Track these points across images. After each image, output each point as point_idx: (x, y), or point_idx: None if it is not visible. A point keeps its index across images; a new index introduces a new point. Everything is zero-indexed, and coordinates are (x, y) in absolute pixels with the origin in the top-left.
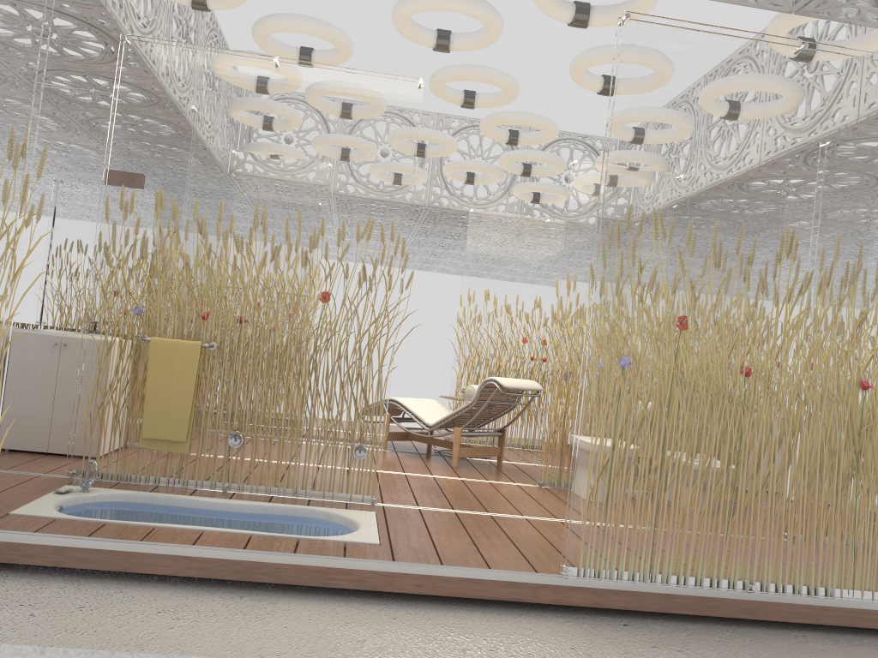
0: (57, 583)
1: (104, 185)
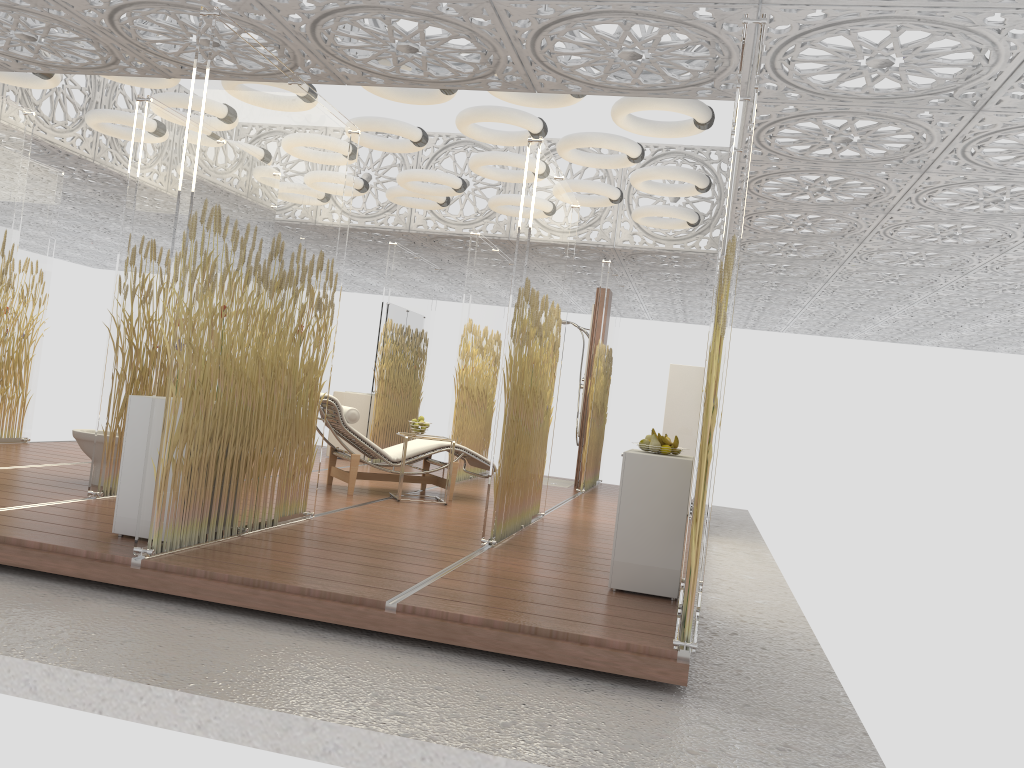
0: None
1: None
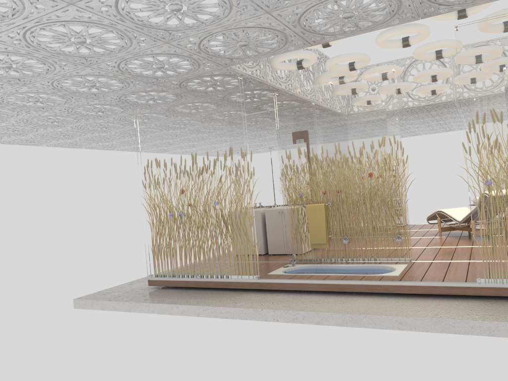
0: (282, 294)
1: (279, 151)
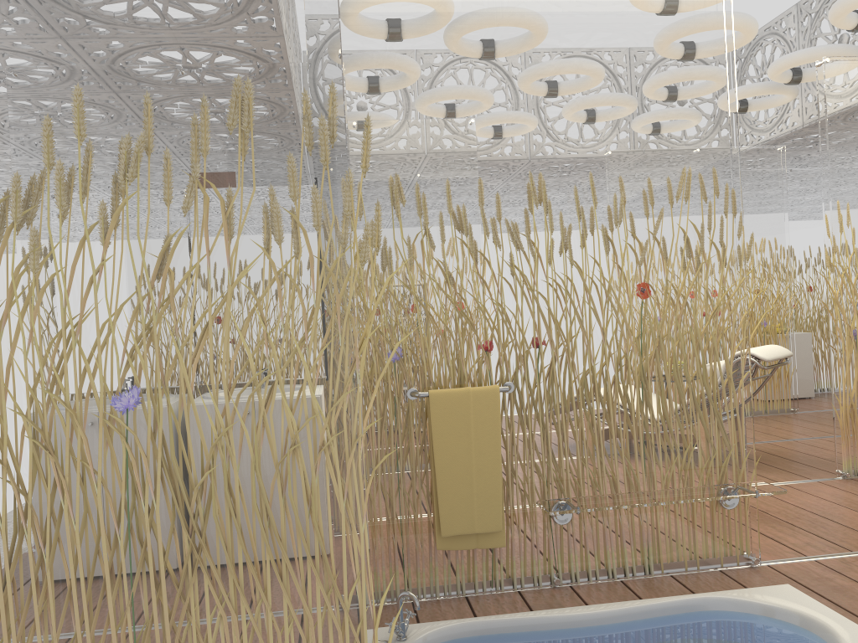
0: None
1: None
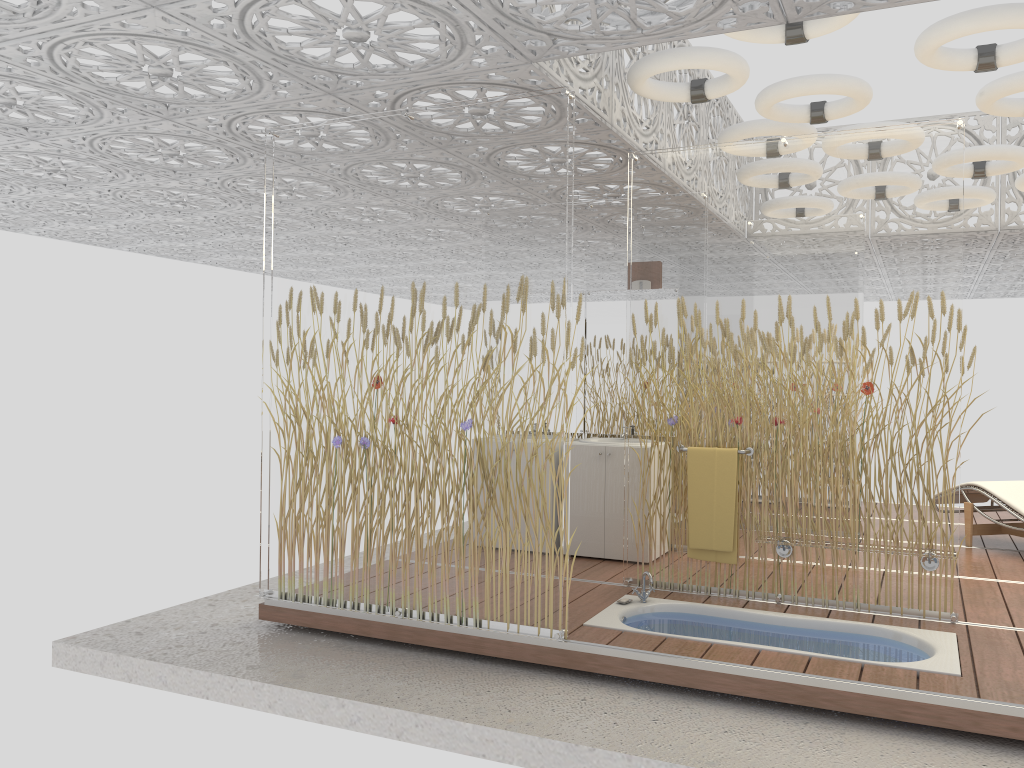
0: (631, 693)
1: (628, 302)
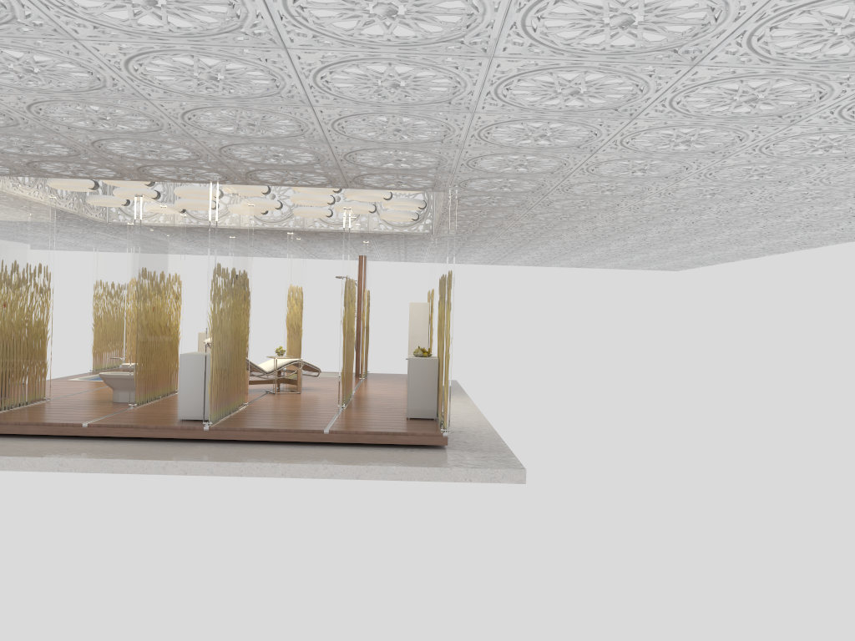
0: None
1: None
